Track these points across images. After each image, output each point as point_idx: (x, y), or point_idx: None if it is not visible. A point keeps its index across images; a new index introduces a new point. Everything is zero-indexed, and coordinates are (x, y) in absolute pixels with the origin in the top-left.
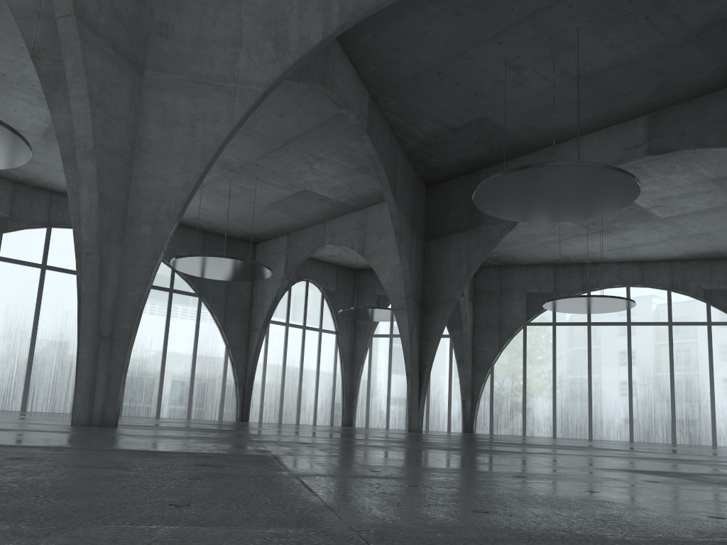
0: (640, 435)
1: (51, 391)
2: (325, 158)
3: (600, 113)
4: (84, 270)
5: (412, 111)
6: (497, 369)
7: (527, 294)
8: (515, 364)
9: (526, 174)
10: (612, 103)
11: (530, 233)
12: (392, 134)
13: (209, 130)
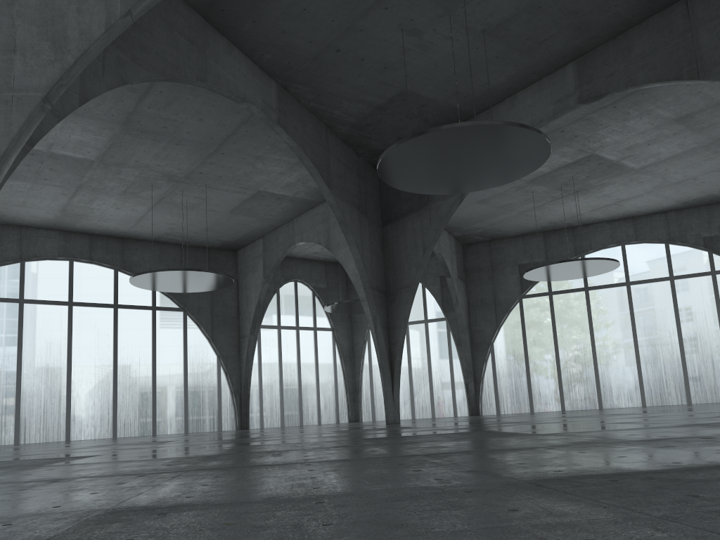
0: (653, 399)
1: (43, 421)
2: (264, 156)
3: (524, 67)
4: None
5: (329, 94)
6: (497, 347)
7: (519, 266)
8: (514, 340)
9: (417, 143)
10: (533, 55)
11: (505, 203)
12: (318, 122)
13: None
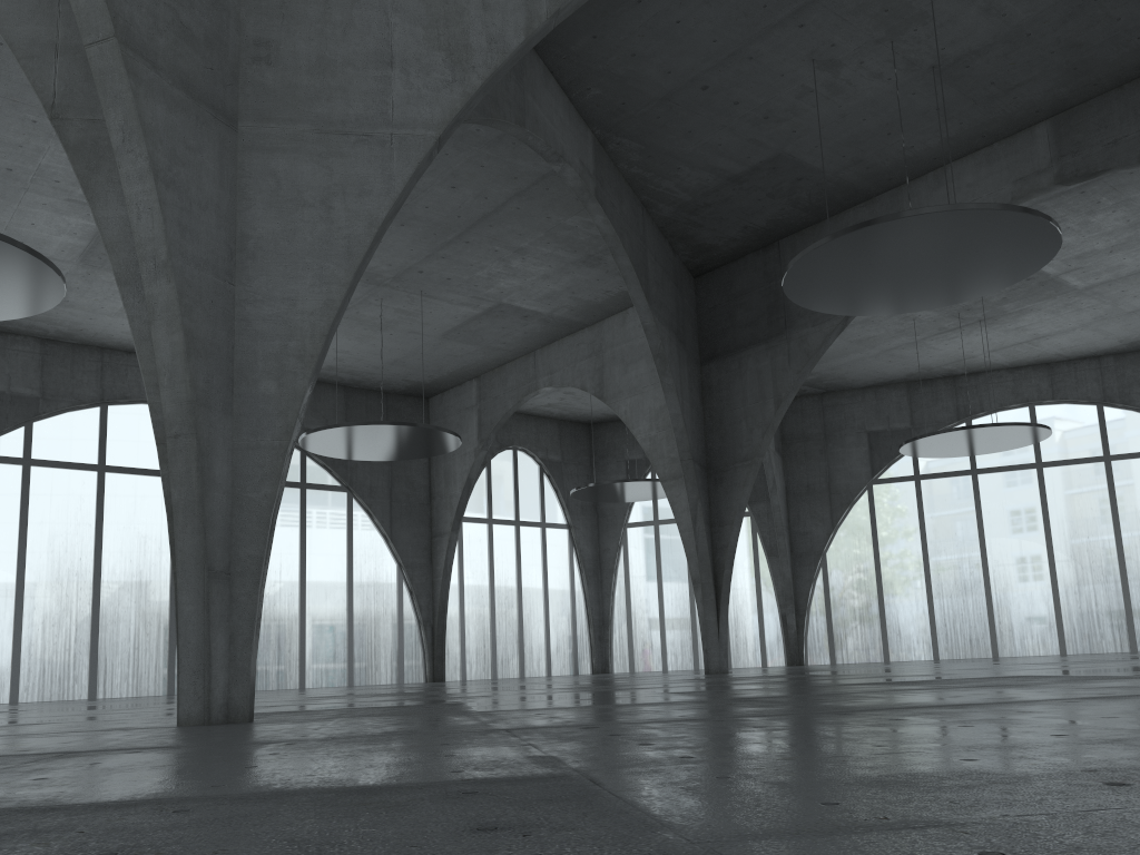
0: (1077, 643)
1: (132, 663)
2: (529, 249)
3: (972, 126)
4: (173, 463)
5: (665, 155)
6: (832, 559)
7: (868, 434)
8: (860, 548)
9: (870, 234)
10: (992, 107)
11: (866, 335)
12: (634, 197)
13: (354, 211)
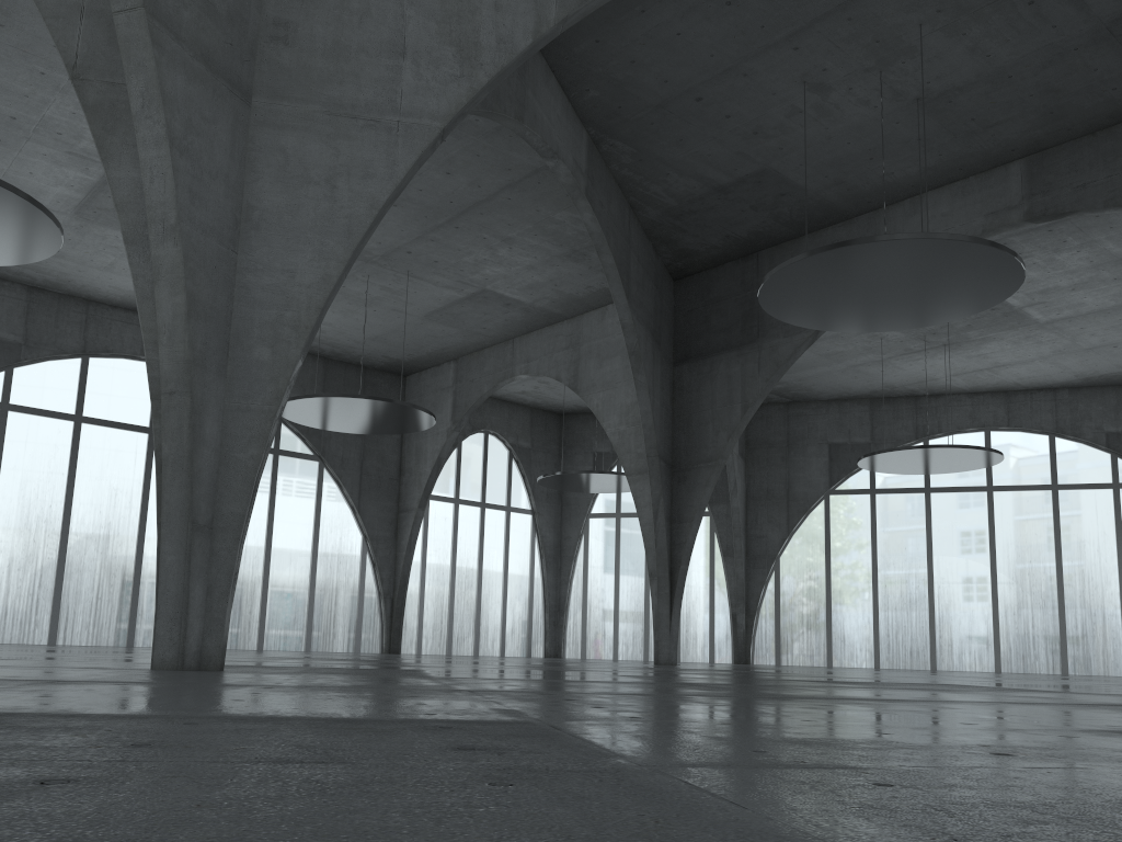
0: (1012, 662)
1: (94, 612)
2: (516, 239)
3: (951, 158)
4: (166, 419)
5: (655, 160)
6: (785, 563)
7: (829, 445)
8: (812, 555)
9: (845, 254)
10: (970, 142)
11: (835, 350)
12: (622, 198)
13: (357, 192)
